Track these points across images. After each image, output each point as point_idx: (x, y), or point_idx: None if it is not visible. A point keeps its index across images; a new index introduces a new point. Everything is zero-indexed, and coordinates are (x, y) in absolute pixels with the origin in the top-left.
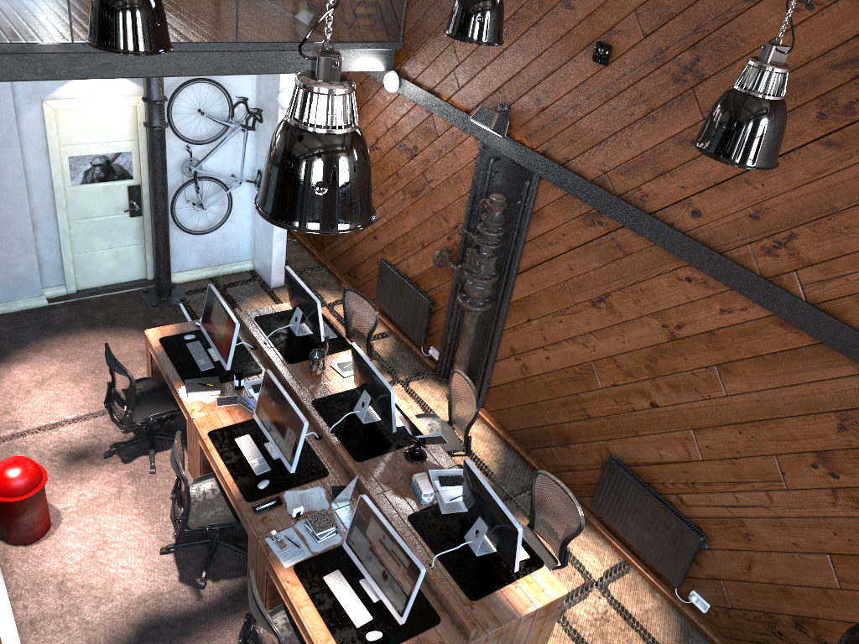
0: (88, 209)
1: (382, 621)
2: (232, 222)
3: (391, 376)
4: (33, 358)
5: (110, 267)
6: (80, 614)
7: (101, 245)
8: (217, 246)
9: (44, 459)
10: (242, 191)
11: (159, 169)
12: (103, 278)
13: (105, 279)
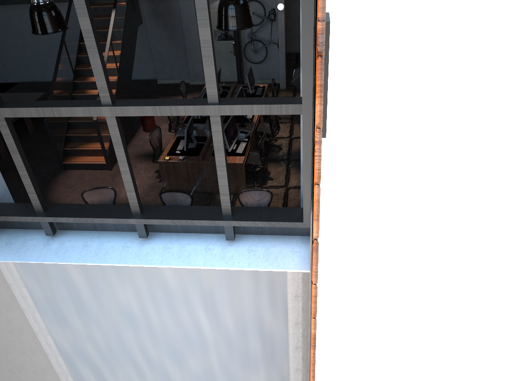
0: (219, 50)
1: (184, 151)
2: (271, 61)
3: (290, 120)
4: (187, 96)
5: (227, 74)
6: (144, 147)
7: (224, 65)
8: (265, 71)
9: (167, 117)
10: (274, 48)
11: (235, 34)
12: (225, 78)
13: (226, 79)
